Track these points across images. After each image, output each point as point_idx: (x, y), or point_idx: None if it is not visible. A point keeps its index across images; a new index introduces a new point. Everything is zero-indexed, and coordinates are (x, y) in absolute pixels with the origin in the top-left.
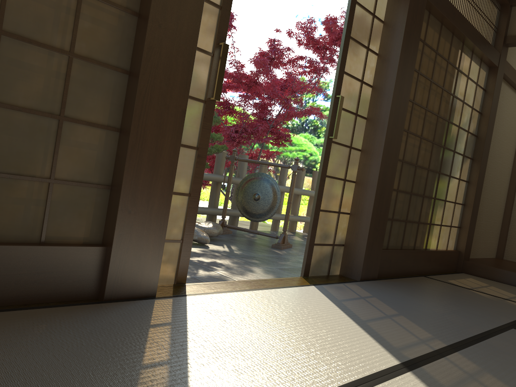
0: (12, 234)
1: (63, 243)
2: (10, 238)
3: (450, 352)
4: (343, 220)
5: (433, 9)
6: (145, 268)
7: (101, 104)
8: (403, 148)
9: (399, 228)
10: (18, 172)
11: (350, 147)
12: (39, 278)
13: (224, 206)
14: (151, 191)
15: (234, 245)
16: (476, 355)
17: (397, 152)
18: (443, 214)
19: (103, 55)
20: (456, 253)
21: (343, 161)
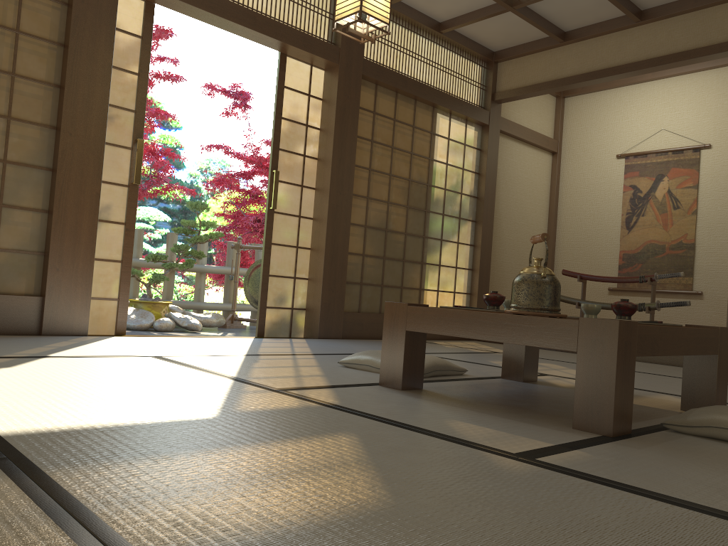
0: None
1: (8, 294)
2: None
3: (305, 355)
4: (301, 285)
5: (376, 81)
6: (75, 313)
7: (31, 194)
8: (364, 214)
9: (373, 292)
10: None
11: (299, 216)
12: None
13: (233, 298)
14: (75, 254)
15: (233, 333)
16: (328, 356)
17: (347, 217)
18: (438, 279)
19: (30, 159)
20: None
21: (293, 229)
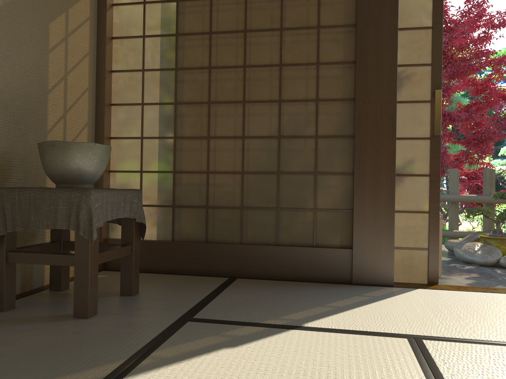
0: (298, 241)
1: (326, 246)
2: (297, 243)
3: None
4: None
5: None
6: (380, 264)
7: (338, 160)
8: None
9: None
10: (297, 207)
11: None
12: (312, 266)
13: None
14: (376, 210)
15: None
16: None
17: None
18: None
19: (335, 131)
20: None
21: None
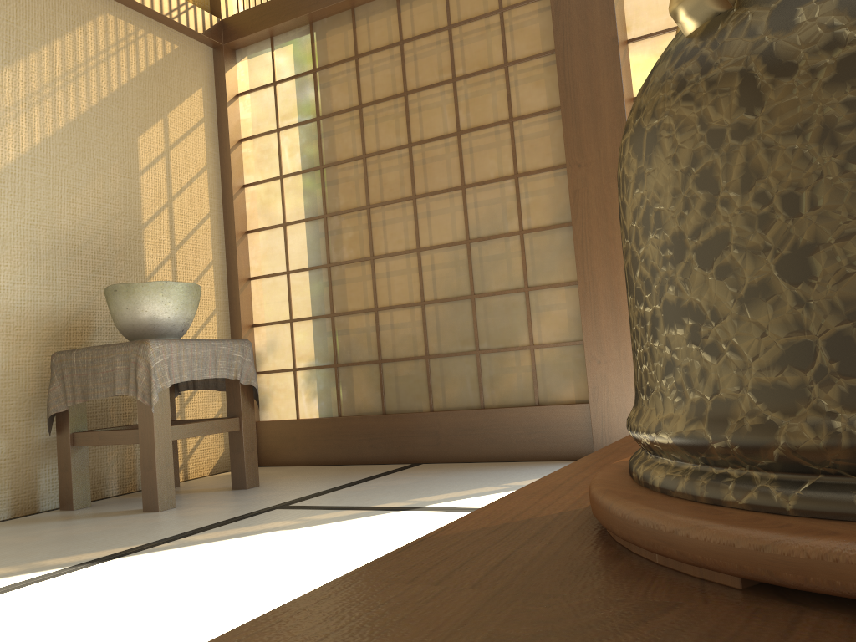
0: (512, 399)
1: (556, 404)
2: (511, 403)
3: None
4: None
5: None
6: None
7: (558, 263)
8: None
9: None
10: (505, 345)
11: None
12: (534, 437)
13: None
14: (618, 335)
15: None
16: None
17: None
18: None
19: (548, 218)
20: None
21: None
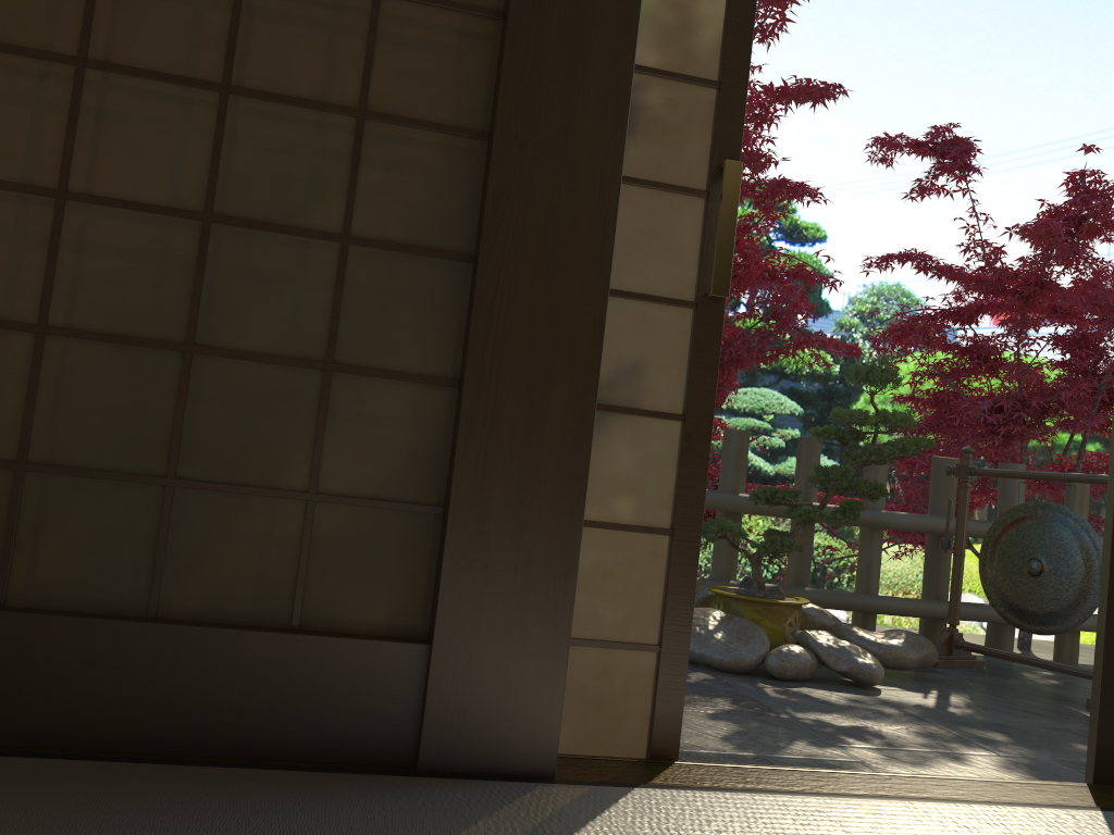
0: (235, 606)
1: (340, 631)
2: (231, 615)
3: None
4: None
5: None
6: (520, 702)
7: (413, 331)
8: None
9: None
10: (246, 480)
11: None
12: (279, 703)
13: (951, 595)
14: (524, 516)
15: (962, 694)
16: None
17: None
18: None
19: (413, 230)
20: None
21: None
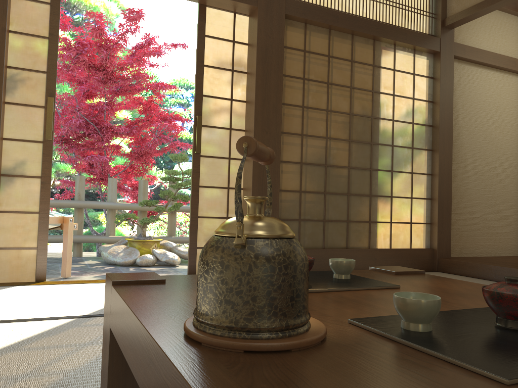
0: None
1: None
2: None
3: None
4: None
5: (303, 20)
6: None
7: None
8: (299, 151)
9: (314, 228)
10: None
11: (229, 158)
12: None
13: None
14: None
15: None
16: None
17: (276, 156)
18: (391, 211)
19: None
20: (425, 251)
21: (222, 171)
